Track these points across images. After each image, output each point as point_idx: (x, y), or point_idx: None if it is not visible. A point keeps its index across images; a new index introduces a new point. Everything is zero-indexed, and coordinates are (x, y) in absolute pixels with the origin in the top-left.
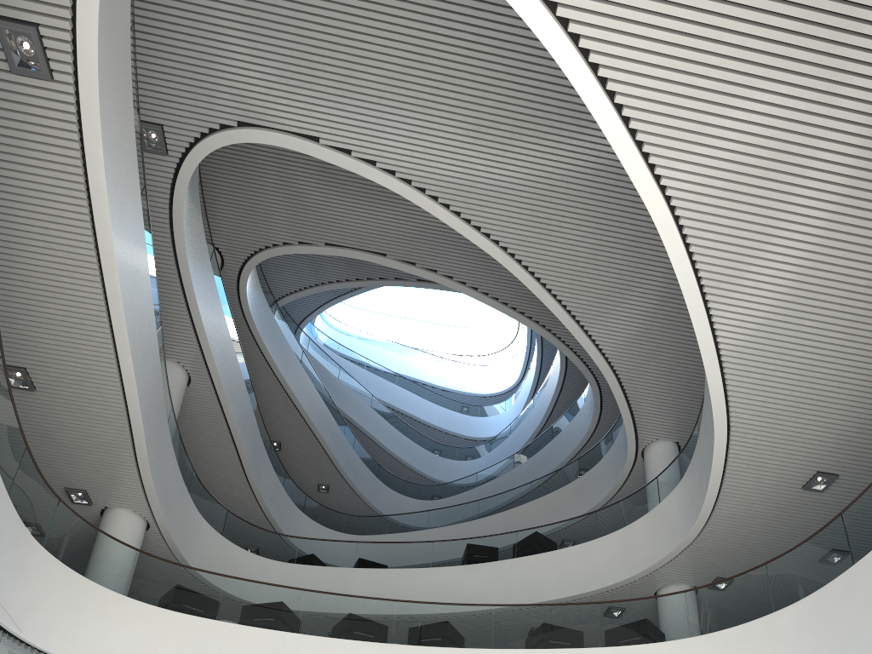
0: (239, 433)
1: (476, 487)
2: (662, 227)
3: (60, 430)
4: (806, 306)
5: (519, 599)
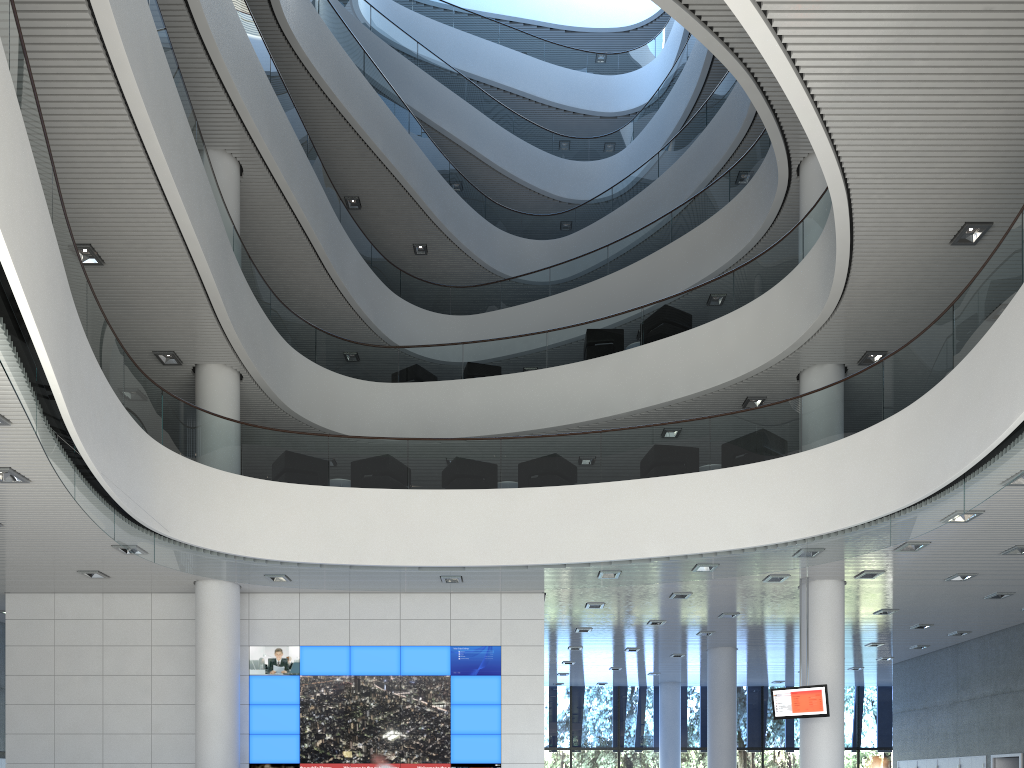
0: (310, 224)
1: (611, 212)
2: None
3: (136, 298)
4: (914, 45)
5: (644, 399)
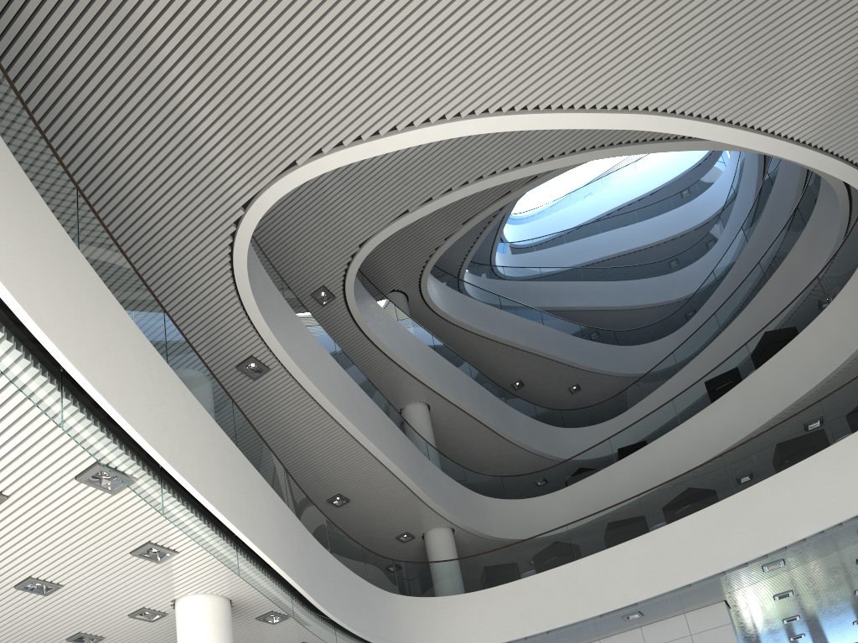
0: (480, 414)
1: (717, 287)
2: (656, 127)
3: (373, 511)
4: (851, 45)
5: (771, 410)
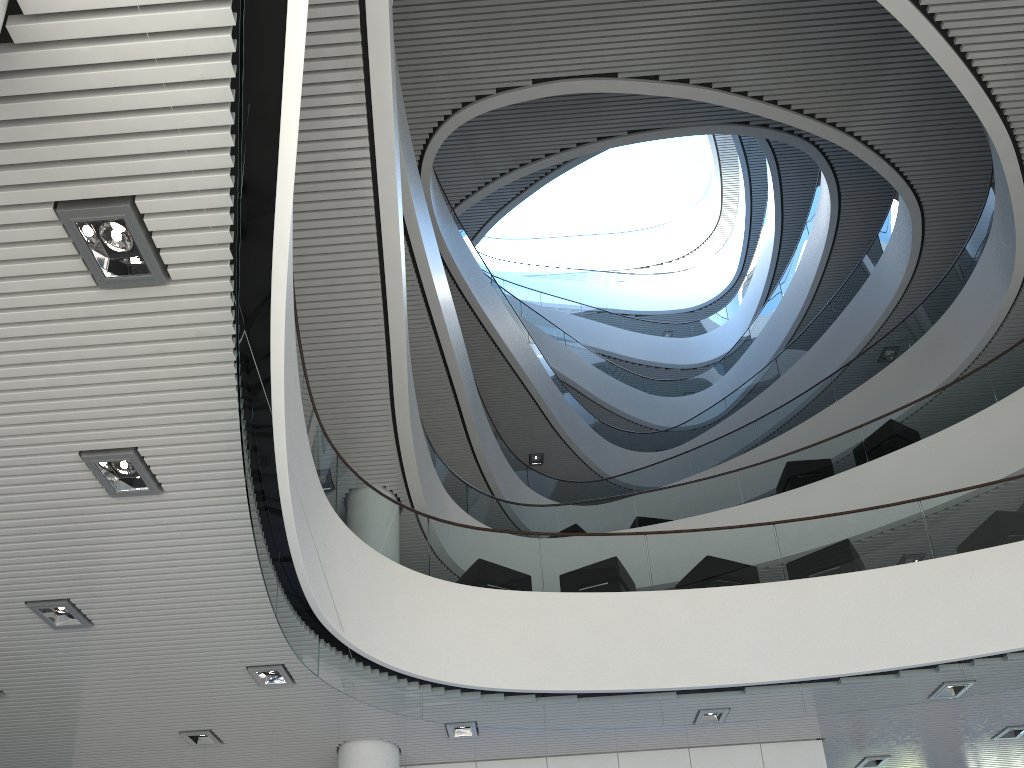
0: (462, 380)
1: (728, 417)
2: None
3: None
4: None
5: None
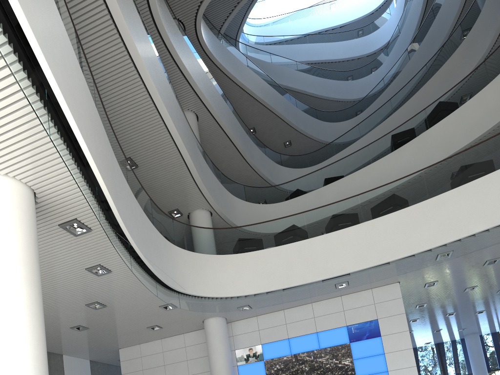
0: (233, 135)
1: (385, 90)
2: None
3: (155, 182)
4: None
5: (438, 157)
